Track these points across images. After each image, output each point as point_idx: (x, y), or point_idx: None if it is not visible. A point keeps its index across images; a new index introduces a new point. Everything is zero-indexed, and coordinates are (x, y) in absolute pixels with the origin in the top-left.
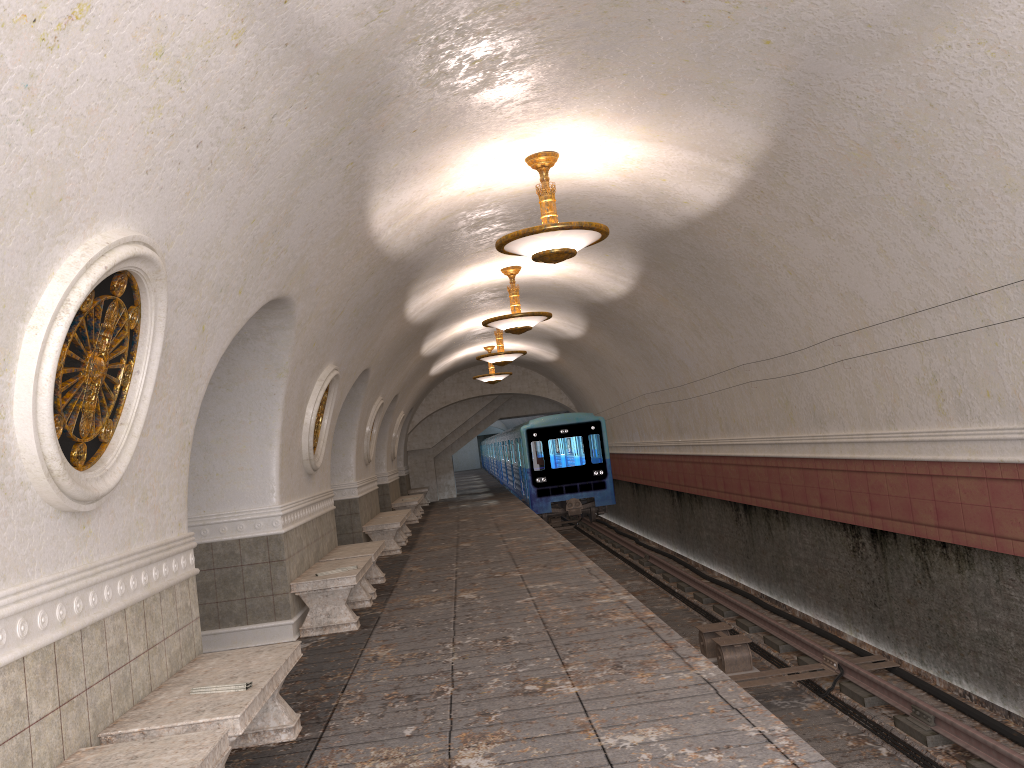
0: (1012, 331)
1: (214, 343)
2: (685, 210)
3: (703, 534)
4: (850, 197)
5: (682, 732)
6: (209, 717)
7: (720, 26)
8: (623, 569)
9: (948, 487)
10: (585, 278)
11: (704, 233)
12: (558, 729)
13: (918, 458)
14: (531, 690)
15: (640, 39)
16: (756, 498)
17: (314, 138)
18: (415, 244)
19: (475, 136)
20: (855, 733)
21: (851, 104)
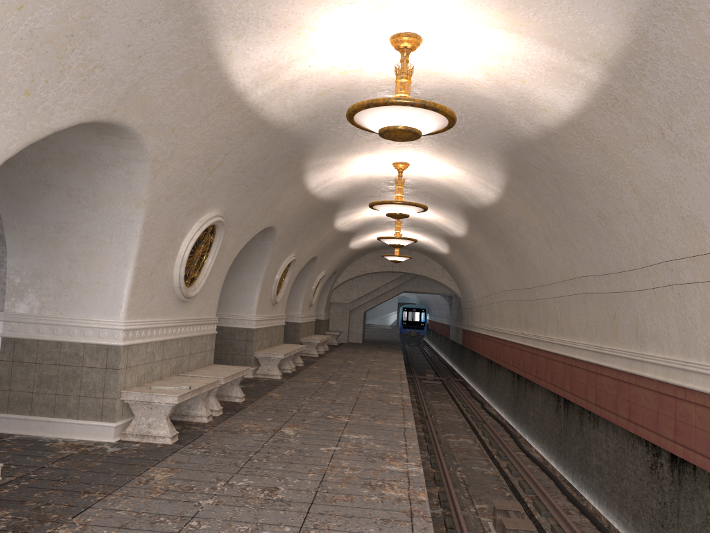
0: None
1: None
2: (543, 118)
3: (530, 413)
4: (709, 106)
5: None
6: None
7: None
8: (462, 426)
9: None
10: (463, 183)
11: (559, 145)
12: None
13: None
14: None
15: None
16: (574, 396)
17: None
18: (296, 116)
19: None
20: None
21: None
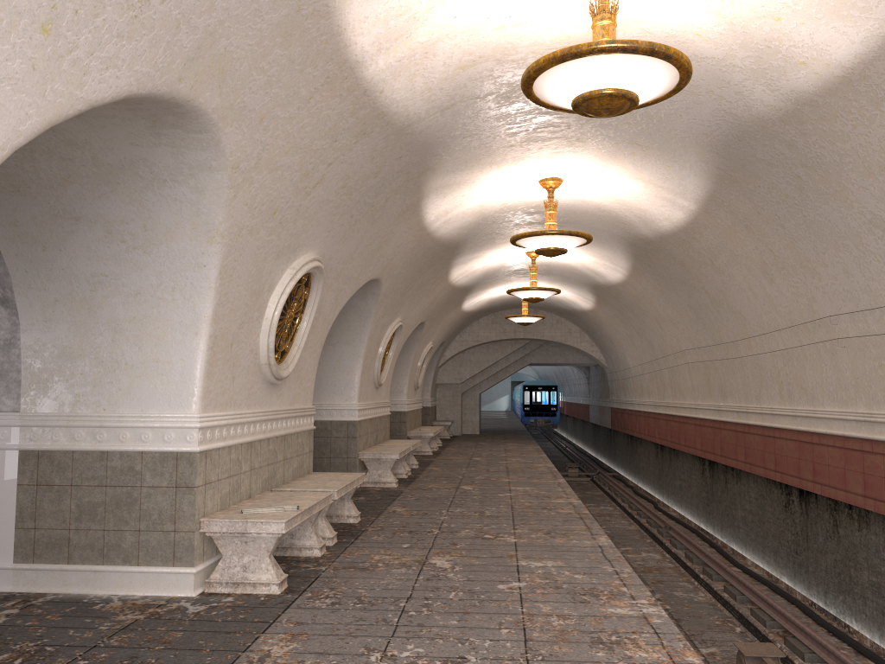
0: None
1: None
2: (797, 79)
3: (737, 513)
4: None
5: None
6: None
7: None
8: (639, 536)
9: None
10: (636, 202)
11: (817, 119)
12: None
13: None
14: None
15: None
16: (821, 485)
17: None
18: (425, 105)
19: None
20: None
21: None
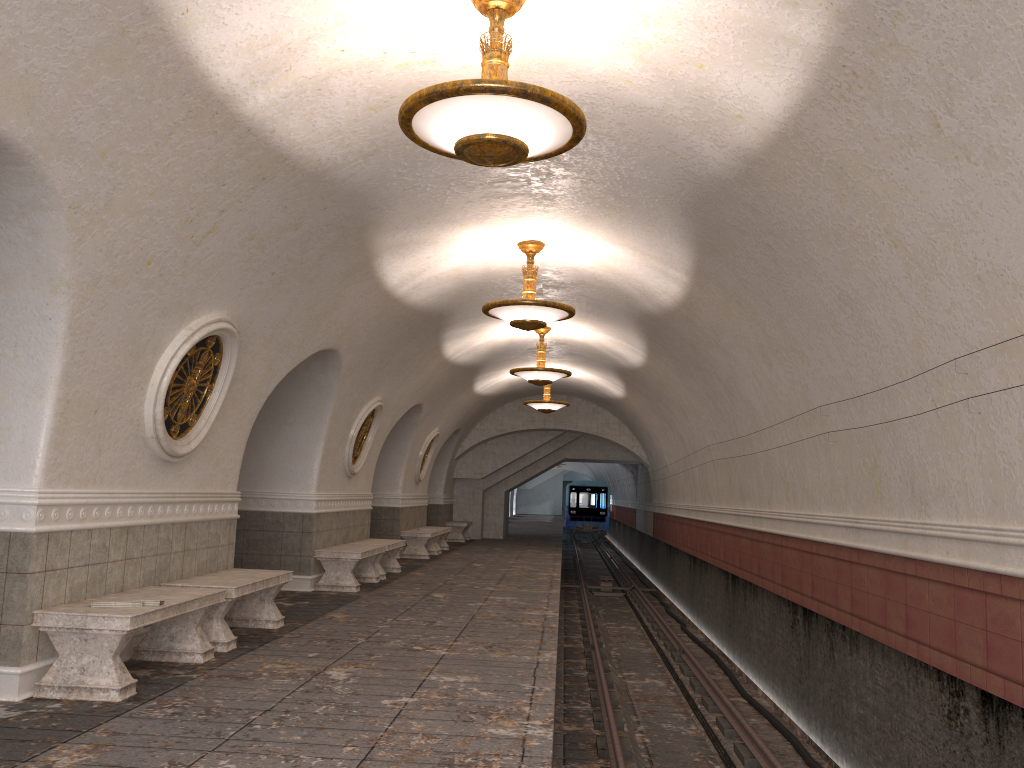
0: None
1: None
2: (739, 134)
3: (753, 635)
4: (1018, 52)
5: None
6: None
7: None
8: (651, 660)
9: None
10: (630, 272)
11: (769, 181)
12: None
13: None
14: None
15: None
16: (818, 602)
17: None
18: (339, 150)
19: None
20: None
21: None
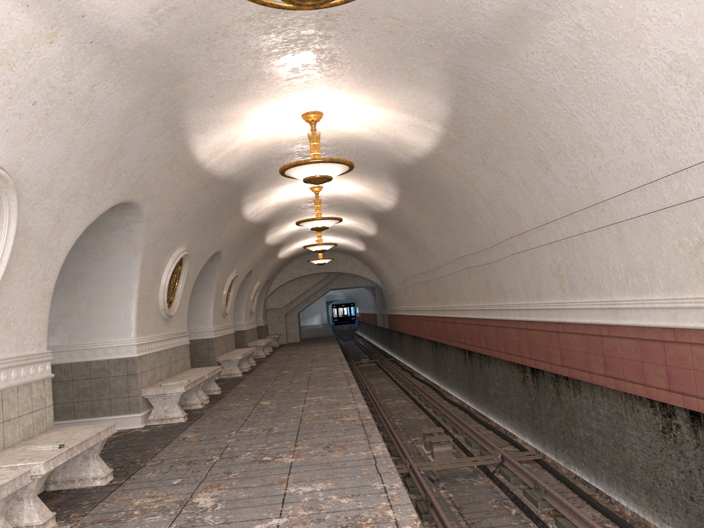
0: (594, 237)
1: (70, 229)
2: (414, 152)
3: (448, 370)
4: (502, 147)
5: (338, 486)
6: (24, 463)
7: (399, 35)
8: (397, 392)
9: (566, 339)
10: (367, 195)
11: (428, 167)
12: (266, 482)
13: (551, 320)
14: (265, 460)
15: (351, 41)
16: (473, 346)
17: (131, 100)
18: (237, 169)
19: (259, 100)
20: (500, 500)
21: (489, 87)
